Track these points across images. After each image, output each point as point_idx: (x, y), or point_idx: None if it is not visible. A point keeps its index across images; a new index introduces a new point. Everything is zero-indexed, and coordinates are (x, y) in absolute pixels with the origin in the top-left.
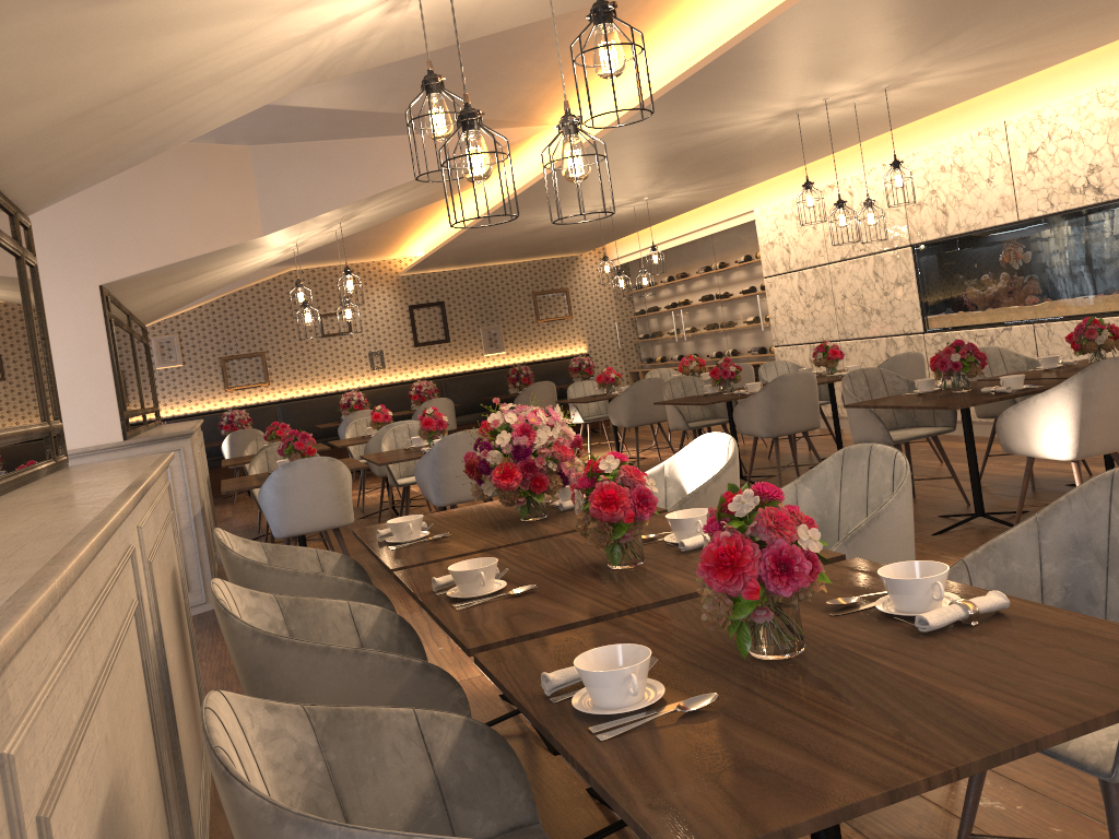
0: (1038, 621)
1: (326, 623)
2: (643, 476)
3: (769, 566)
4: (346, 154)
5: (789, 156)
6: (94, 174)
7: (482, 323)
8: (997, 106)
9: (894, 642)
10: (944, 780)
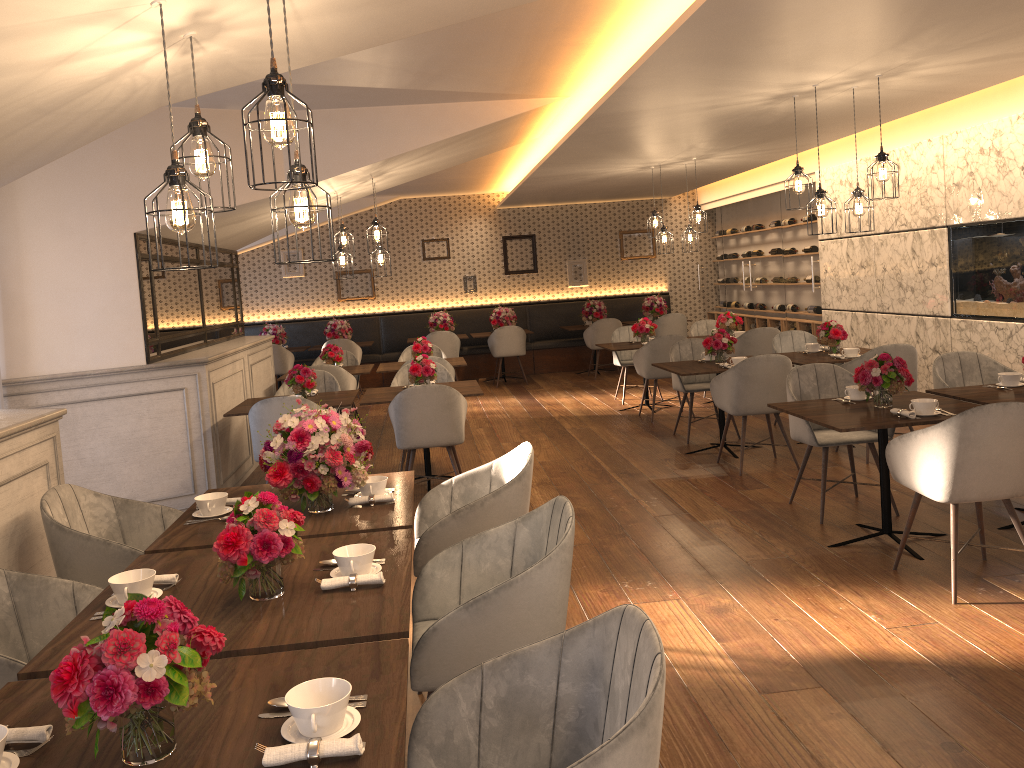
0: None
1: (48, 598)
2: (277, 521)
3: (95, 689)
4: (364, 121)
5: (824, 128)
6: (3, 174)
7: (569, 257)
8: None
9: None
10: None
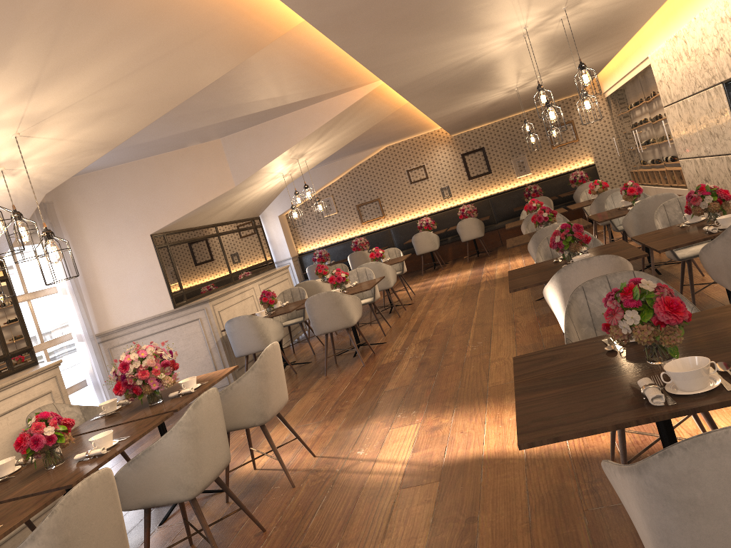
0: None
1: None
2: (43, 427)
3: None
4: (269, 130)
5: (603, 35)
6: None
7: (512, 157)
8: None
9: None
10: None
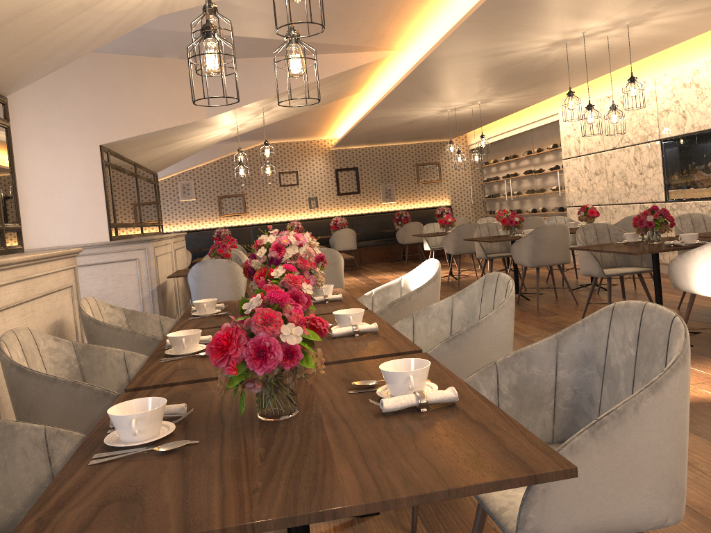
0: (469, 413)
1: (106, 362)
2: (301, 282)
3: (250, 351)
4: (262, 67)
5: (574, 75)
6: (36, 70)
7: (381, 183)
8: None
9: (356, 418)
10: (239, 532)
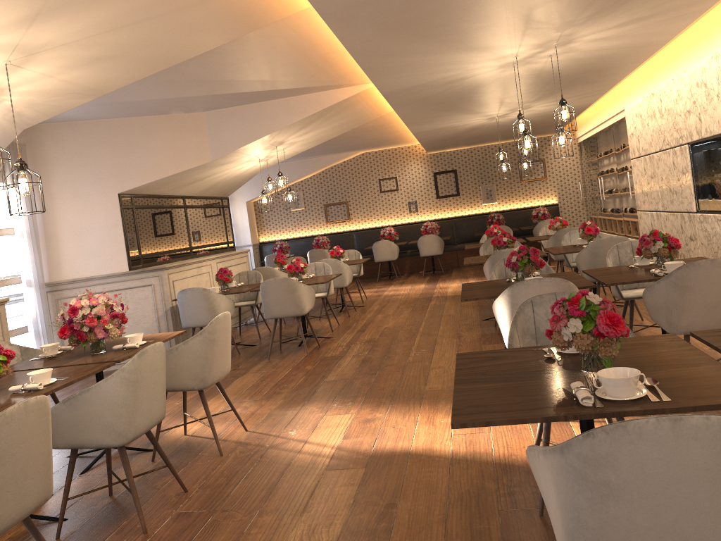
0: None
1: None
2: None
3: None
4: (254, 112)
5: (587, 80)
6: None
7: (481, 183)
8: (720, 34)
9: None
10: None
